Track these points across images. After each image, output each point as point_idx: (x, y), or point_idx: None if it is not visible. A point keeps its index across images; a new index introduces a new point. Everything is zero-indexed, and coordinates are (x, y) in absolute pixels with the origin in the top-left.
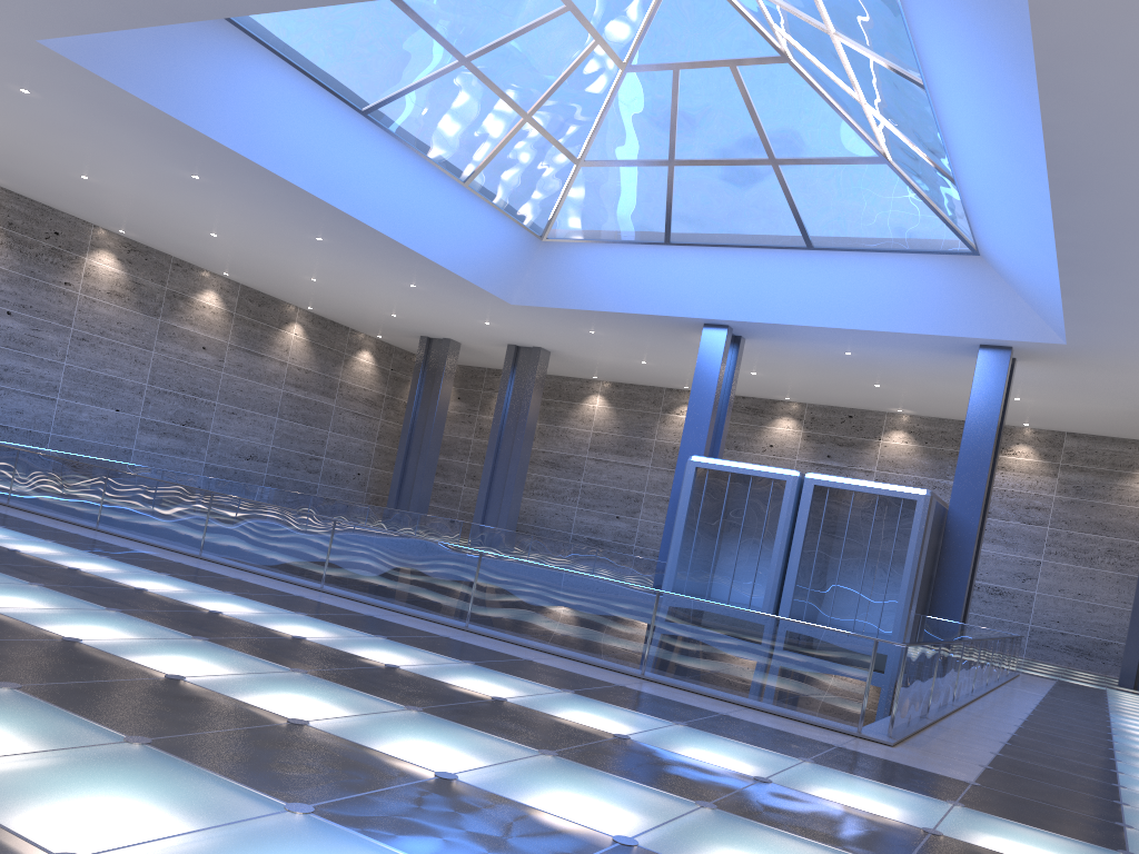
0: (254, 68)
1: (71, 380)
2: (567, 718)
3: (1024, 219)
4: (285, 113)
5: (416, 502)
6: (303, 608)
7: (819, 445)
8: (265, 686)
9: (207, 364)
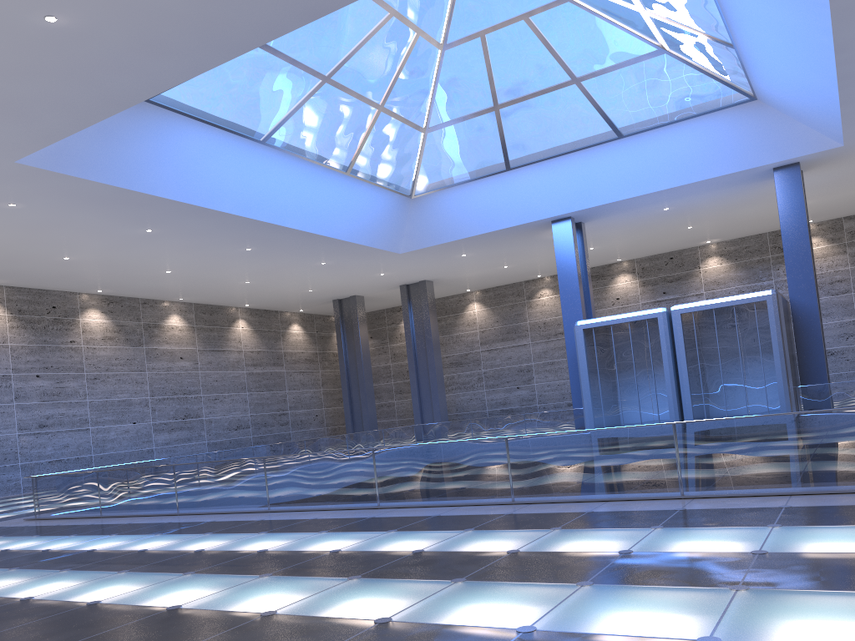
0: (176, 133)
1: (96, 411)
2: (697, 551)
3: (804, 54)
4: (206, 160)
5: (367, 422)
6: (387, 526)
7: (654, 287)
8: (456, 604)
9: (187, 369)
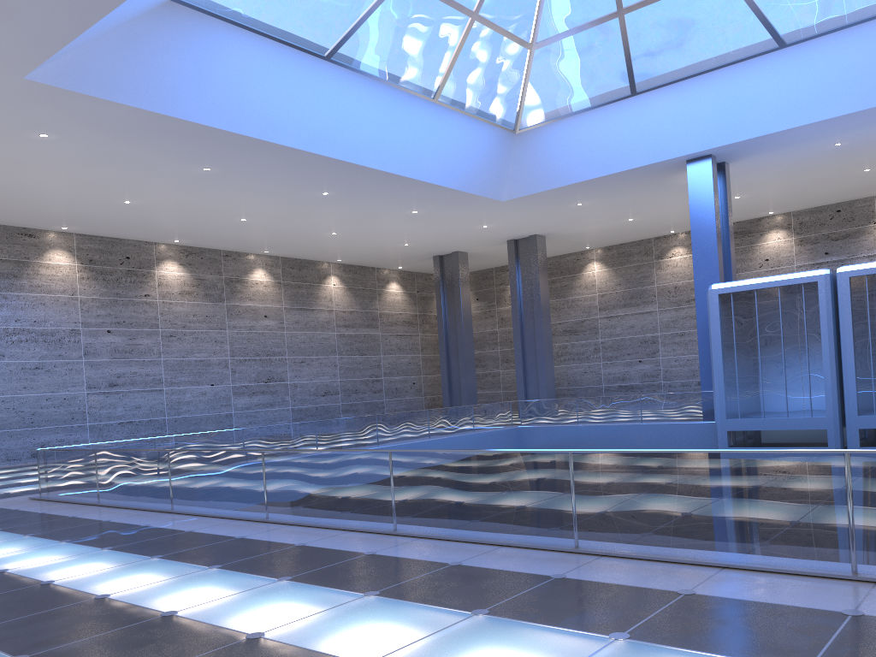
0: (218, 44)
1: (170, 371)
2: None
3: None
4: (258, 81)
5: (466, 394)
6: (374, 580)
7: (814, 246)
8: None
9: (271, 328)
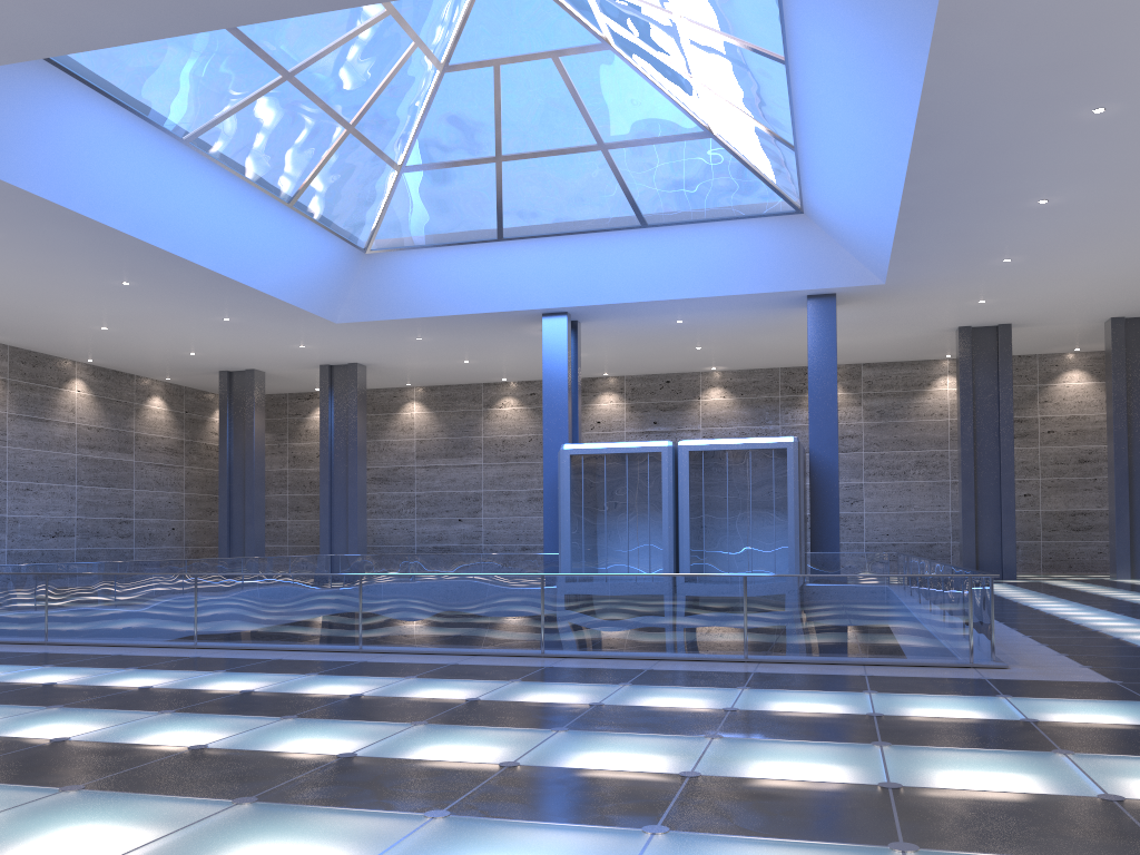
0: (66, 104)
1: None
2: (809, 711)
3: (871, 175)
4: (101, 151)
5: (252, 545)
6: (398, 672)
7: (644, 413)
8: (582, 751)
9: None
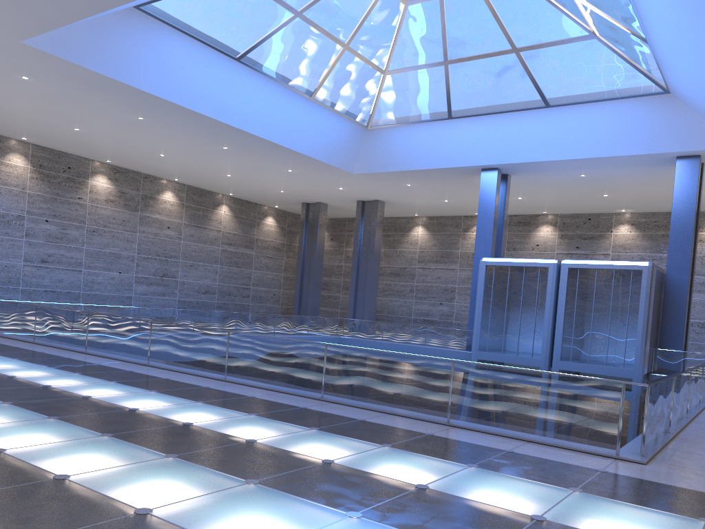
0: (161, 39)
1: (89, 257)
2: (380, 474)
3: (702, 58)
4: (186, 67)
5: (311, 308)
6: (203, 397)
7: (570, 240)
8: (134, 476)
9: (171, 237)
